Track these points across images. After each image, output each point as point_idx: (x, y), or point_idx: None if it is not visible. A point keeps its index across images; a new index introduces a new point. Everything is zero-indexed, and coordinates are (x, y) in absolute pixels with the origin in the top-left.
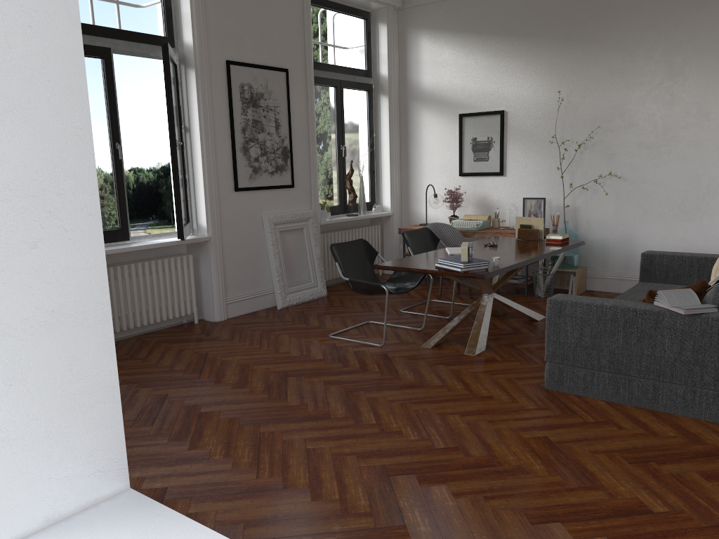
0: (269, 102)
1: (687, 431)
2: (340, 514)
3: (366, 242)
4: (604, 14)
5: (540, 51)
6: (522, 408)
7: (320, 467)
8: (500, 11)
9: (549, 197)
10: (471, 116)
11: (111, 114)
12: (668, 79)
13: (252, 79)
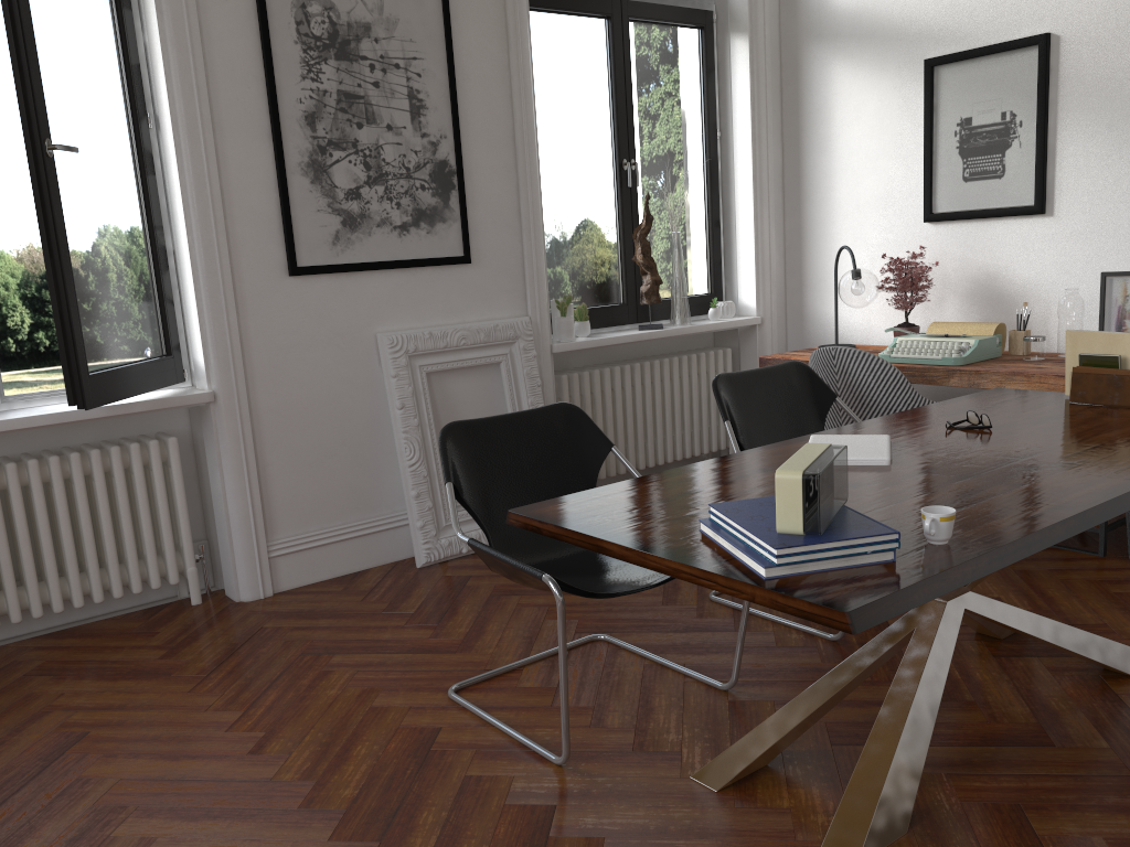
0: (391, 46)
1: None
2: None
3: (579, 413)
4: None
5: None
6: None
7: None
8: None
9: None
10: (957, 60)
11: None
12: None
13: None
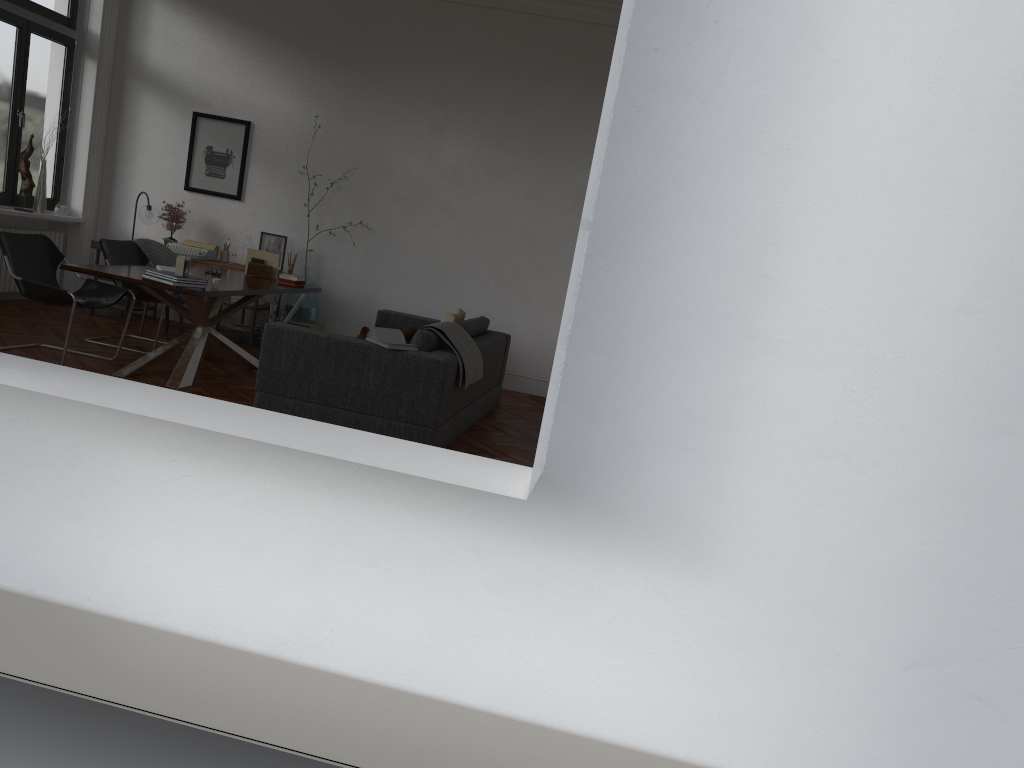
0: None
1: None
2: None
3: (50, 240)
4: (375, 44)
5: (301, 63)
6: None
7: None
8: (261, 1)
9: (292, 237)
10: (209, 118)
11: None
12: (429, 134)
13: None
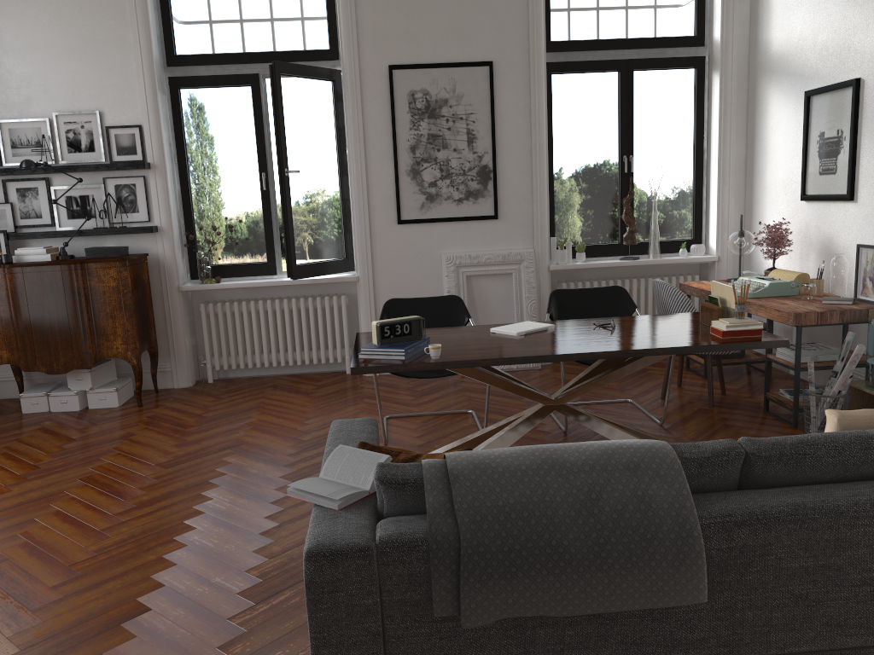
0: (458, 109)
1: None
2: None
3: (459, 301)
4: None
5: None
6: (241, 569)
7: None
8: None
9: None
10: (818, 93)
11: (259, 142)
12: None
13: (429, 83)
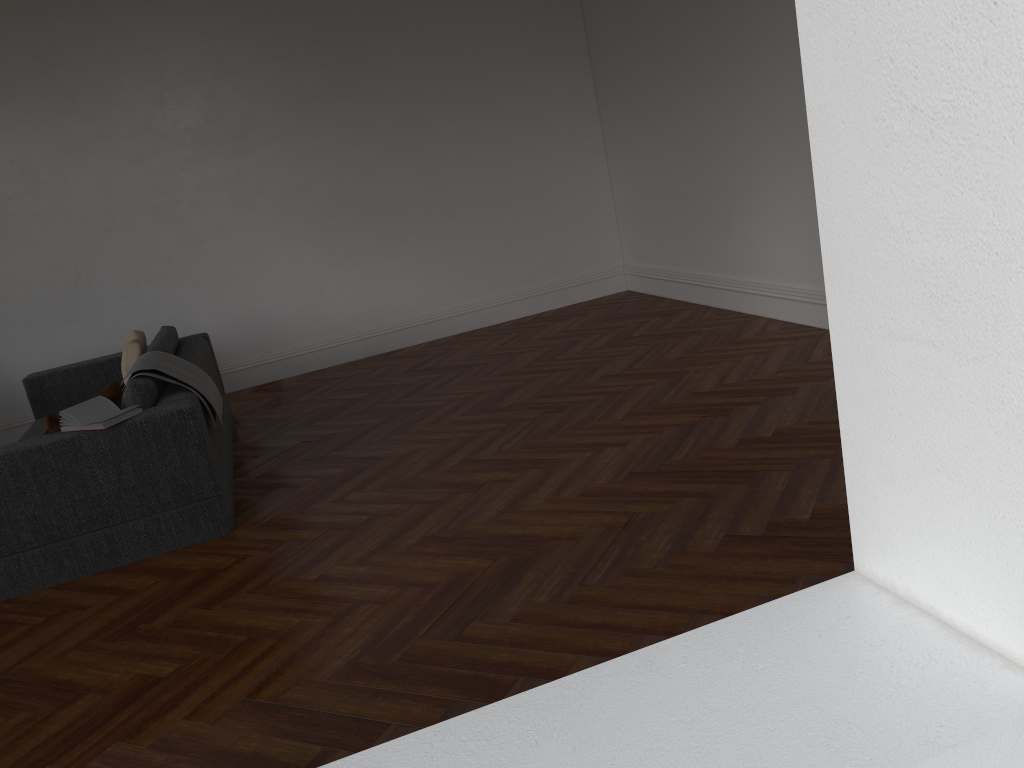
0: None
1: (167, 569)
2: None
3: None
4: None
5: None
6: None
7: None
8: None
9: None
10: None
11: None
12: None
13: None
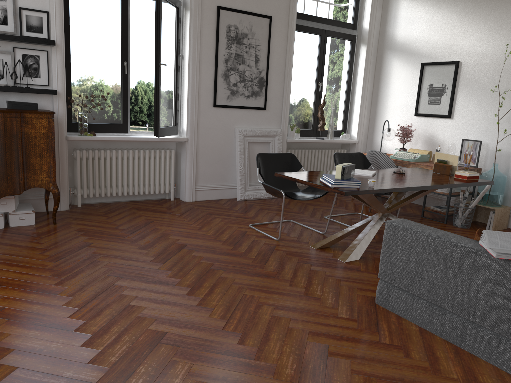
0: (252, 41)
1: (474, 377)
2: (86, 363)
3: (294, 156)
4: None
5: (498, 8)
6: (334, 315)
7: (120, 321)
8: None
9: (487, 141)
10: (431, 65)
11: (123, 40)
12: None
13: (238, 22)
